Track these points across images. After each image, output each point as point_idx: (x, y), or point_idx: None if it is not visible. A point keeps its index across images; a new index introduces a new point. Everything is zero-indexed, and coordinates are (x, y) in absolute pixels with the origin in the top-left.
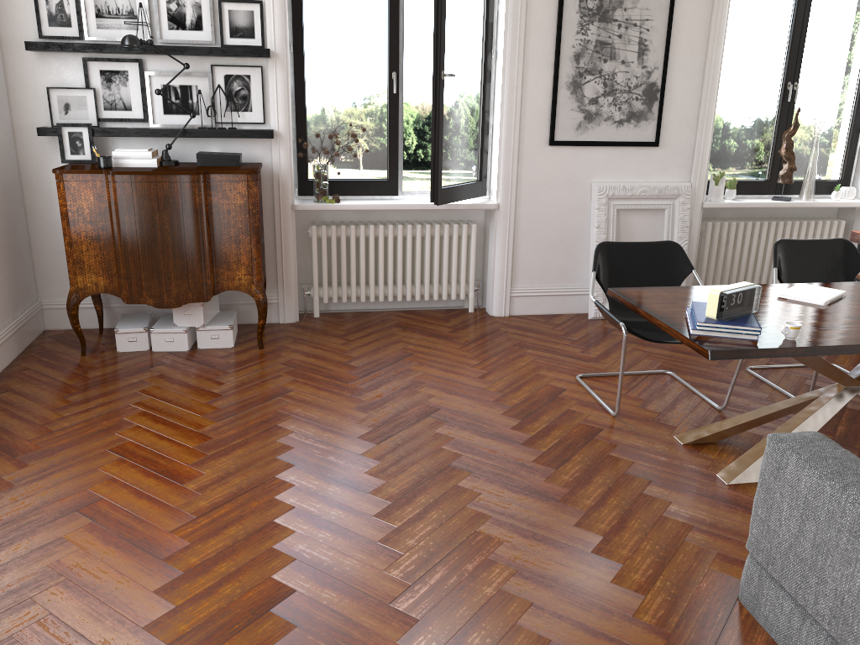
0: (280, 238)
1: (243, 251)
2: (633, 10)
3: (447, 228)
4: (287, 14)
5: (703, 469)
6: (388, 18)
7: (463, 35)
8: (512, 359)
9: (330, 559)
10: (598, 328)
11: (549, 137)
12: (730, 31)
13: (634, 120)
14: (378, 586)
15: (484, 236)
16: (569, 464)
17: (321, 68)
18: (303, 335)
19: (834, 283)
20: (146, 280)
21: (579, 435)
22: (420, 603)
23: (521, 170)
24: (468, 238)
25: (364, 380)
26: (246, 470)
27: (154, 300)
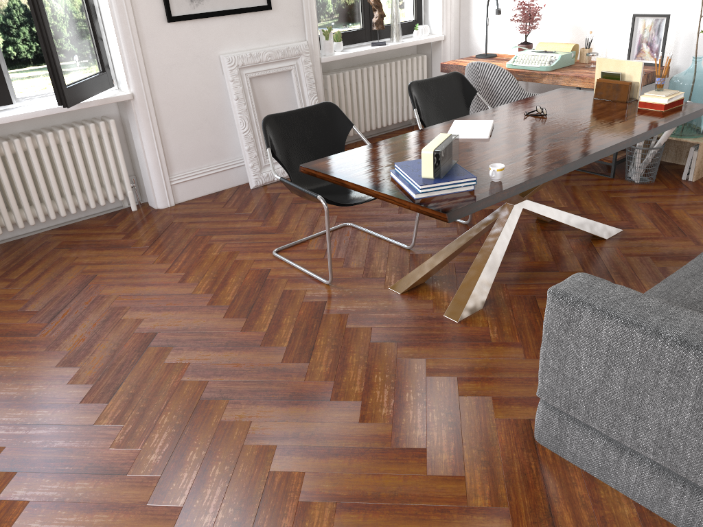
0: None
1: None
2: None
3: (83, 130)
4: None
5: (431, 314)
6: None
7: None
8: (202, 251)
9: None
10: (265, 196)
11: (166, 13)
12: None
13: None
14: None
15: (123, 129)
16: (318, 352)
17: None
18: None
19: (475, 114)
20: None
21: (308, 316)
22: None
23: (146, 53)
24: (108, 136)
25: (54, 326)
26: None
27: None
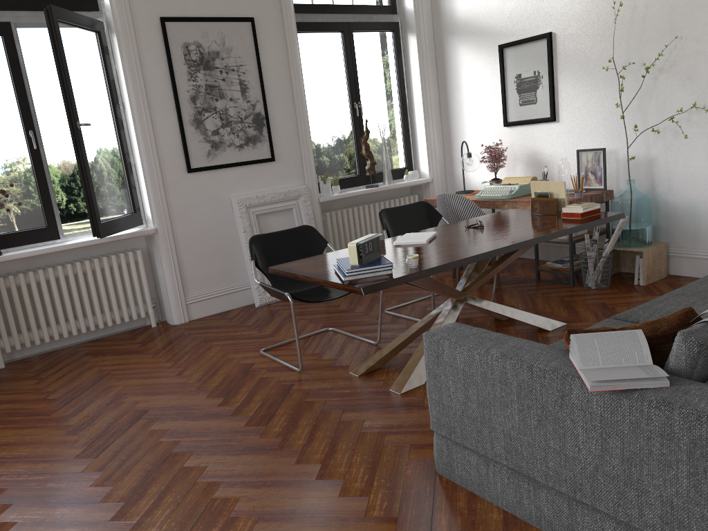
0: None
1: None
2: (229, 59)
3: (114, 258)
4: None
5: (379, 389)
6: (13, 83)
7: (89, 91)
8: (202, 352)
9: None
10: (266, 312)
11: (186, 166)
12: (304, 70)
13: (251, 143)
14: None
15: (150, 259)
16: (276, 418)
17: None
18: None
19: (427, 229)
20: None
21: (276, 394)
22: None
23: (169, 196)
24: (136, 264)
25: (67, 408)
26: None
27: None
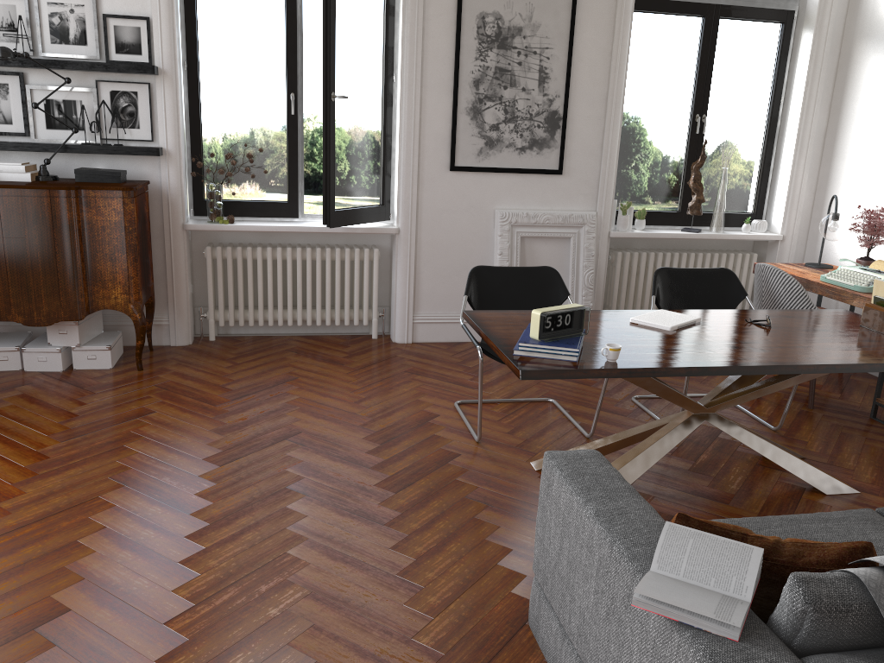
0: (170, 258)
1: (120, 269)
2: (533, 38)
3: (348, 252)
4: (176, 32)
5: None
6: (286, 39)
7: (358, 58)
8: (397, 384)
9: (120, 579)
10: None
11: (450, 162)
12: (636, 62)
13: (537, 147)
14: (159, 606)
15: (390, 261)
16: (411, 488)
17: (216, 87)
18: (190, 358)
19: (697, 310)
20: (15, 296)
21: (433, 460)
22: (196, 623)
23: (421, 194)
24: (372, 263)
25: (234, 403)
26: (71, 490)
27: (24, 317)
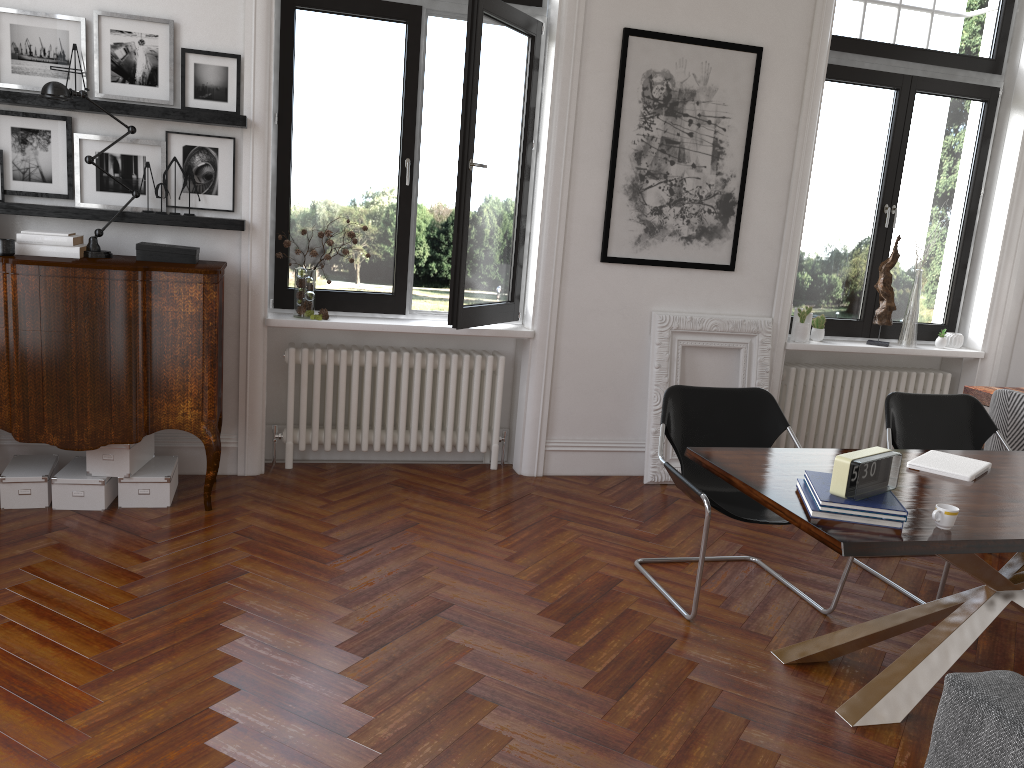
0: (245, 361)
1: (192, 377)
2: (707, 104)
3: (467, 360)
4: (273, 75)
5: (816, 703)
6: (403, 91)
7: (498, 118)
8: (549, 534)
9: None
10: (657, 496)
11: (601, 251)
12: (818, 139)
13: (705, 237)
14: None
15: (513, 372)
16: (635, 693)
17: (313, 147)
18: (269, 493)
19: (970, 451)
20: (50, 410)
21: (644, 647)
22: None
23: (564, 290)
24: (493, 374)
25: (348, 560)
26: (166, 697)
27: (60, 438)
